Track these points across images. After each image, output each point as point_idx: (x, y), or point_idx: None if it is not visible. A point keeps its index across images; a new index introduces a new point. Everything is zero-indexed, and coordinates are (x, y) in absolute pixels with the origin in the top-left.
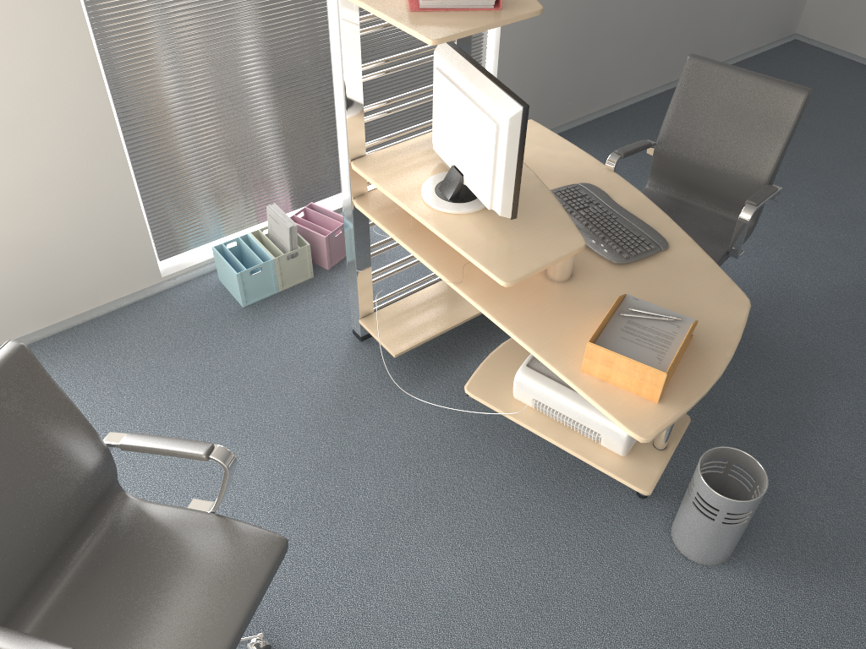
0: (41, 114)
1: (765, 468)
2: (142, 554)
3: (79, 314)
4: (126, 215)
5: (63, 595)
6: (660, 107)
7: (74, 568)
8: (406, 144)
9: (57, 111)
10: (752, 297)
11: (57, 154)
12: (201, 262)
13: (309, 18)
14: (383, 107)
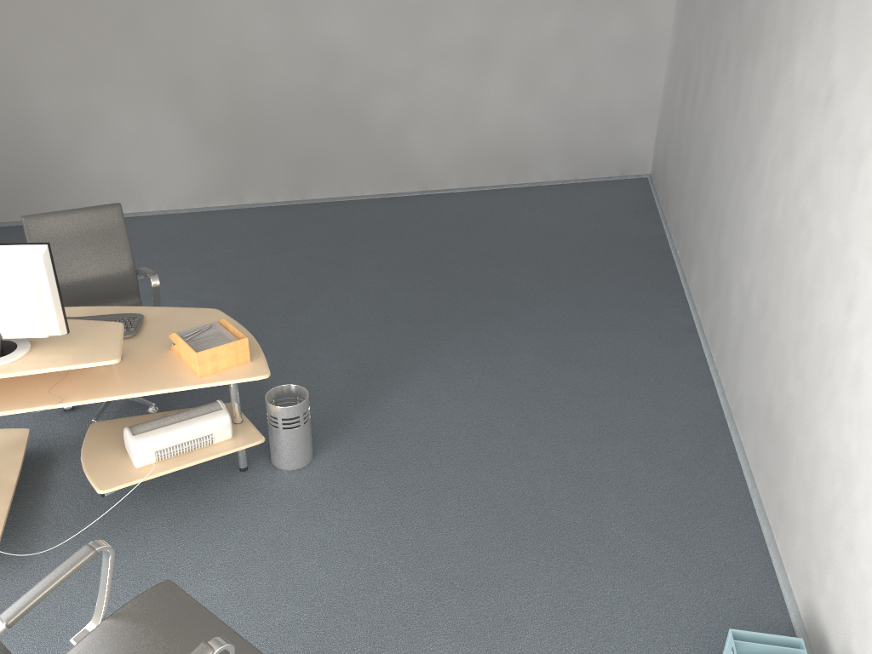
0: None
1: None
2: None
3: None
4: None
5: None
6: None
7: None
8: None
9: None
10: None
11: None
12: None
13: None
14: None
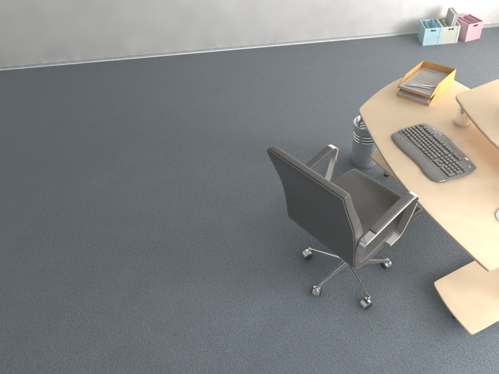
0: None
1: None
2: None
3: None
4: None
5: None
6: None
7: None
8: None
9: None
10: (264, 279)
11: None
12: None
13: None
14: None
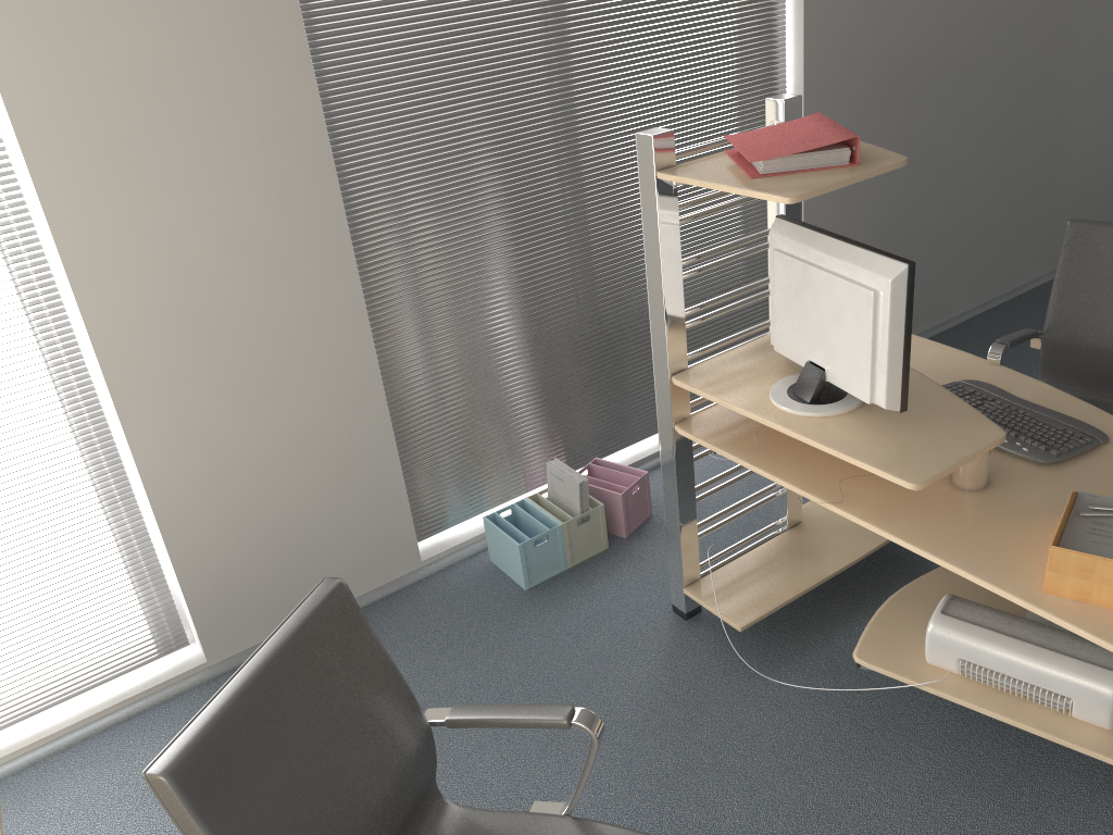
0: (300, 363)
1: None
2: None
3: None
4: (384, 481)
5: None
6: (1008, 318)
7: None
8: (734, 353)
9: (317, 359)
10: None
11: (315, 409)
12: (467, 540)
13: (586, 239)
14: None
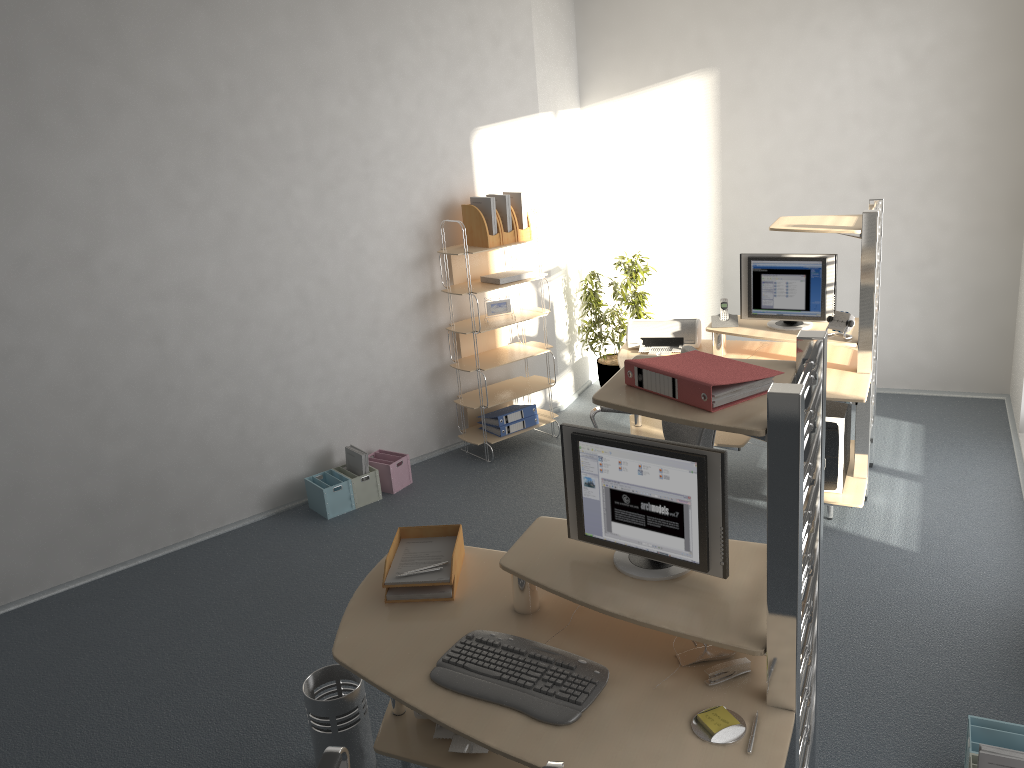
0: None
1: None
2: None
3: None
4: None
5: None
6: None
7: None
8: None
9: None
10: None
11: None
12: None
13: None
14: None
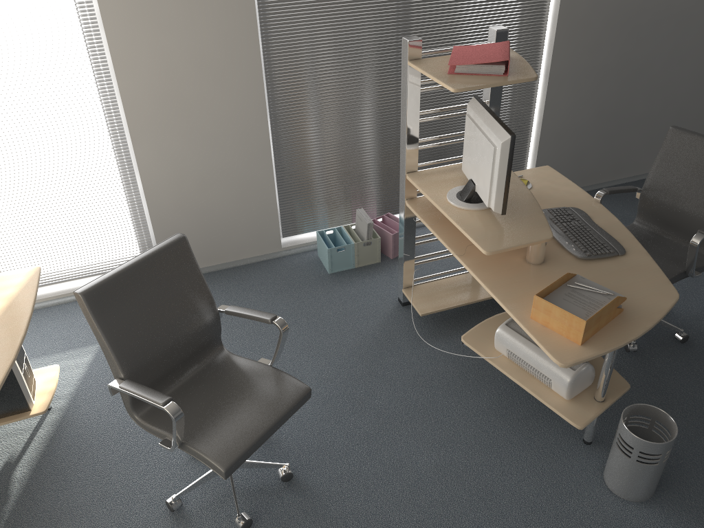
0: (227, 131)
1: (698, 445)
2: (224, 380)
3: (227, 262)
4: (266, 201)
5: (175, 393)
6: None
7: (185, 380)
8: (446, 167)
9: (237, 130)
10: None
11: (232, 156)
12: (308, 242)
13: None
14: (449, 154)
